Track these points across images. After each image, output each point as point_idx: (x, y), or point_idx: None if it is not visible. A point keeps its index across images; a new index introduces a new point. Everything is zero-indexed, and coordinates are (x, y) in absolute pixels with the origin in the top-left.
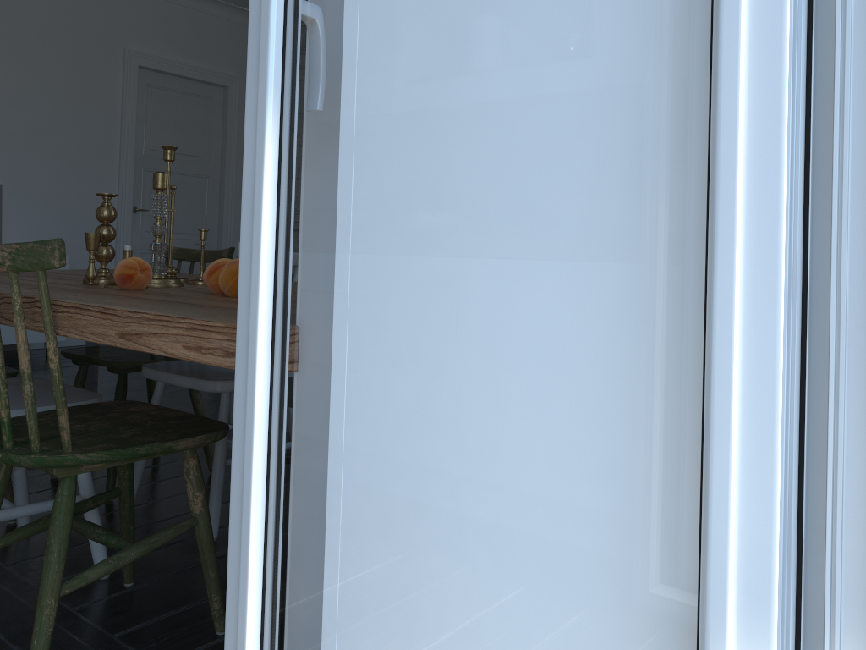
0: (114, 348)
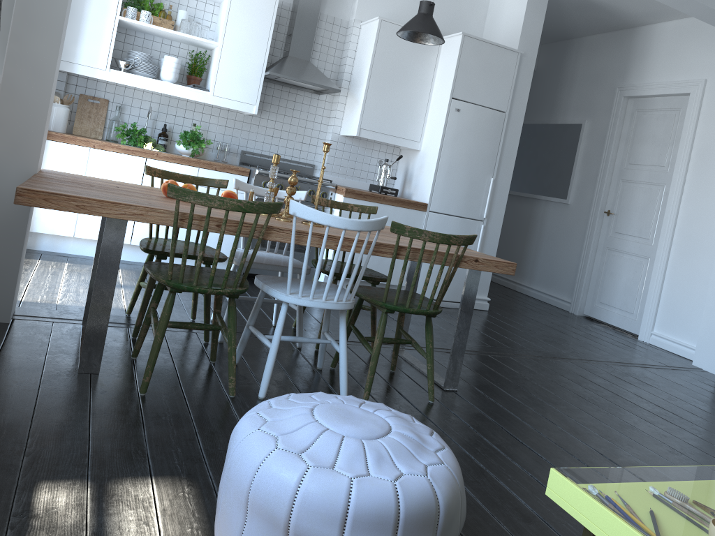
0: (415, 298)
